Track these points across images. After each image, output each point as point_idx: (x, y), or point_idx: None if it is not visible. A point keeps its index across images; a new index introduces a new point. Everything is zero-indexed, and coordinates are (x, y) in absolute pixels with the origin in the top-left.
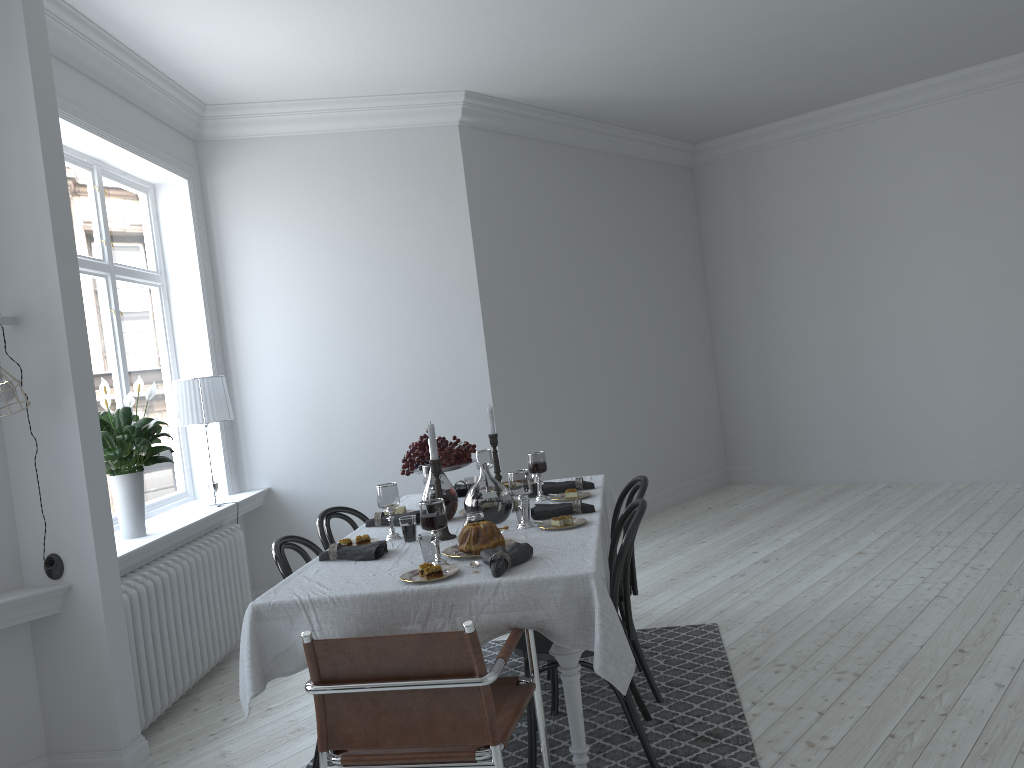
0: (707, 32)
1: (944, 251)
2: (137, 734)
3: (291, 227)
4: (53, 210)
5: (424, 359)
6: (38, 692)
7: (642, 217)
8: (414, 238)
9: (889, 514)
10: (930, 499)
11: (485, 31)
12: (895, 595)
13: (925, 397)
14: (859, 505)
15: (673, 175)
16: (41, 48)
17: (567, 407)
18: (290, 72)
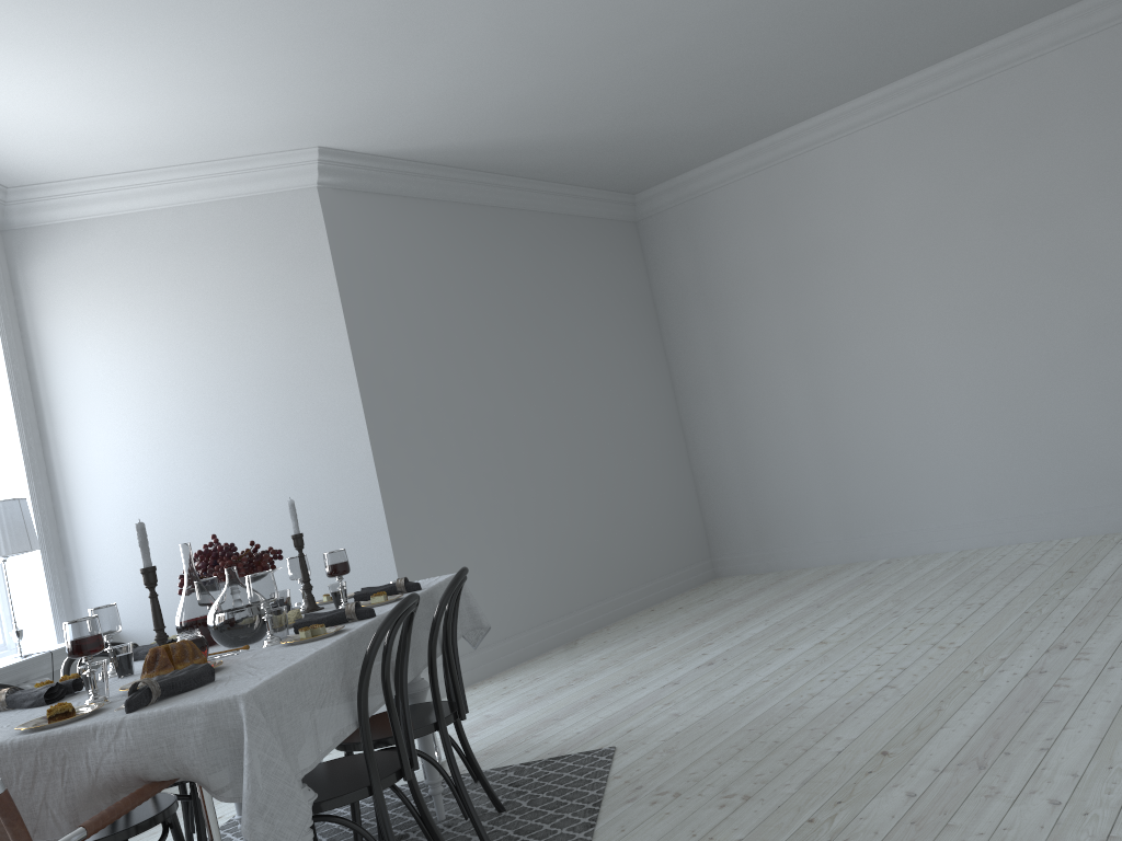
0: (574, 51)
1: (915, 284)
2: None
3: (123, 320)
4: None
5: (296, 460)
6: None
7: (574, 279)
8: (273, 320)
9: (874, 594)
10: (927, 572)
11: (299, 68)
12: (838, 690)
13: (916, 453)
14: (846, 587)
15: (612, 231)
16: None
17: (488, 503)
18: (88, 138)
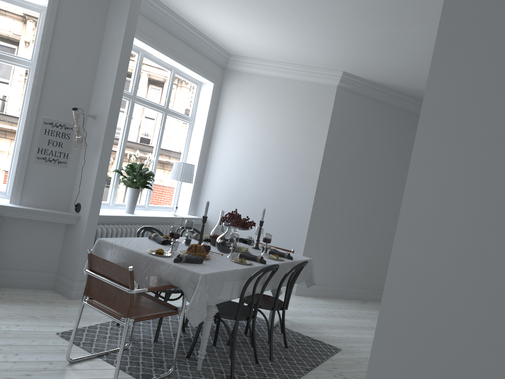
0: None
1: None
2: (84, 279)
3: (249, 113)
4: (116, 81)
5: (286, 186)
6: (61, 250)
7: None
8: (300, 132)
9: None
10: None
11: (341, 46)
12: None
13: None
14: None
15: None
16: (133, 21)
17: (353, 232)
18: (260, 47)
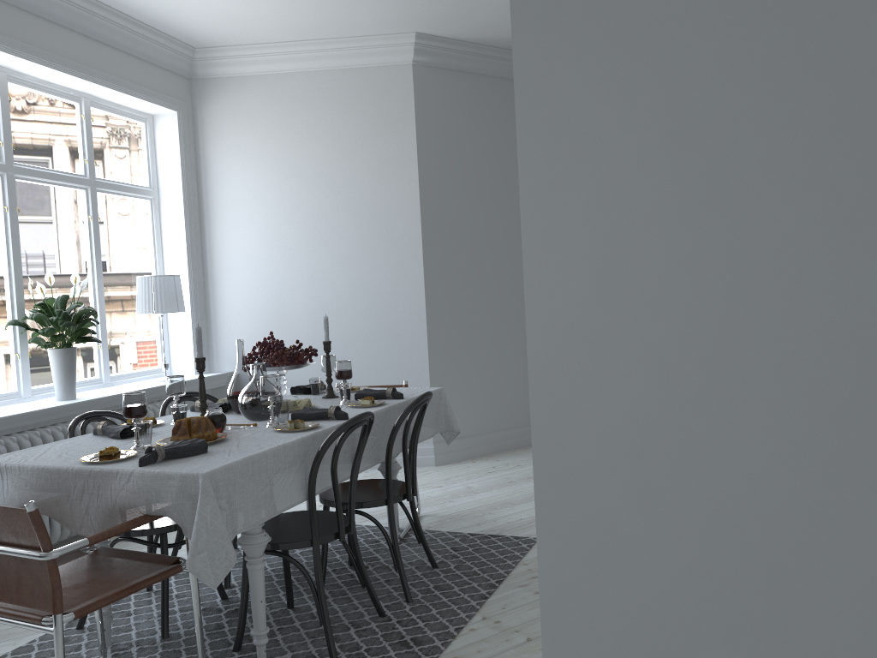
0: None
1: None
2: None
3: (262, 153)
4: None
5: (368, 272)
6: None
7: None
8: (366, 165)
9: None
10: None
11: None
12: None
13: None
14: None
15: None
16: None
17: (511, 325)
18: (245, 18)
